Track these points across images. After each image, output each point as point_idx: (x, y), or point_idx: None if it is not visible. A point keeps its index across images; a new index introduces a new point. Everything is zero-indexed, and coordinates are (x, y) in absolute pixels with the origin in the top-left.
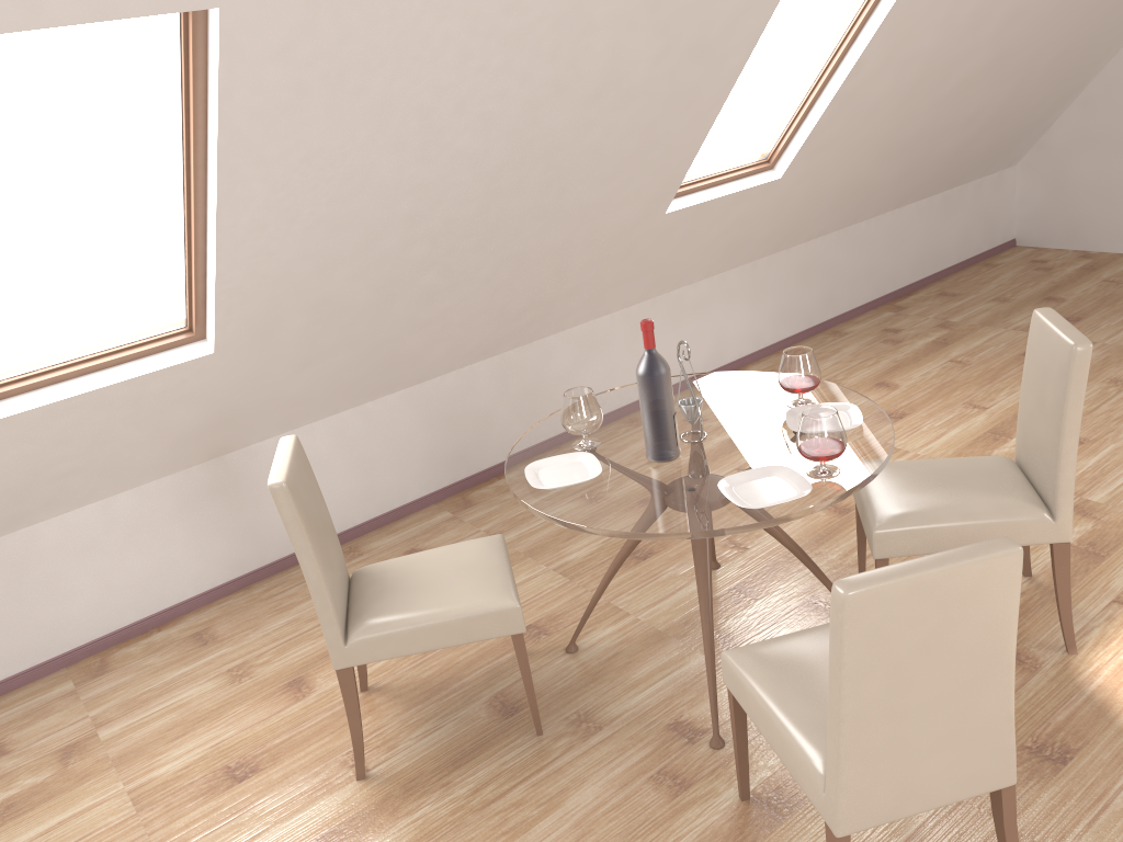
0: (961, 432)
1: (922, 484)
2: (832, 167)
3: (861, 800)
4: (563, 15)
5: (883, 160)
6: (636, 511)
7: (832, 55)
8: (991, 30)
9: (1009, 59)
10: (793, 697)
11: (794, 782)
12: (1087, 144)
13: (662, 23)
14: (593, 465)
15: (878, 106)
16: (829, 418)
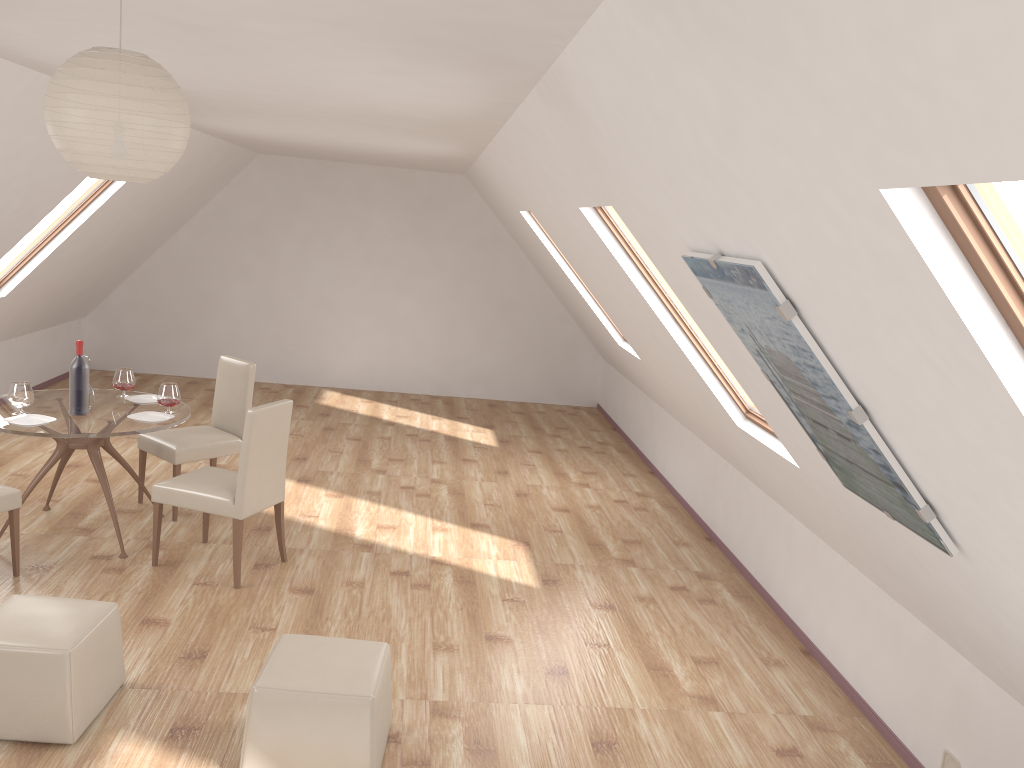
0: (136, 448)
1: (185, 433)
2: (26, 295)
3: (249, 502)
4: (4, 182)
5: (45, 297)
6: (96, 428)
7: (56, 228)
8: (118, 232)
9: (116, 250)
10: (202, 485)
11: (172, 557)
12: (133, 308)
13: (28, 195)
14: (46, 417)
15: (62, 262)
16: (176, 385)
